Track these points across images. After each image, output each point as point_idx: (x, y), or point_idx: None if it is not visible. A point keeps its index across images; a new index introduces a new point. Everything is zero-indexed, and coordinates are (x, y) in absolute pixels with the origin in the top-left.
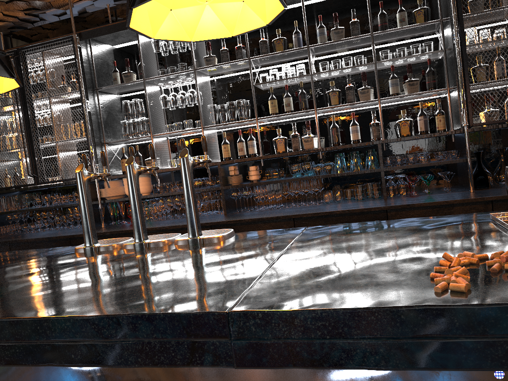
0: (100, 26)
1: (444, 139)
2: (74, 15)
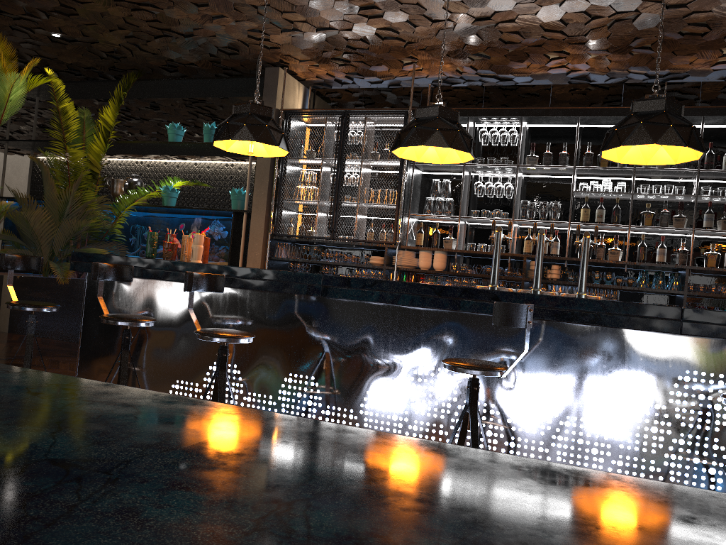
0: None
1: None
2: (385, 85)
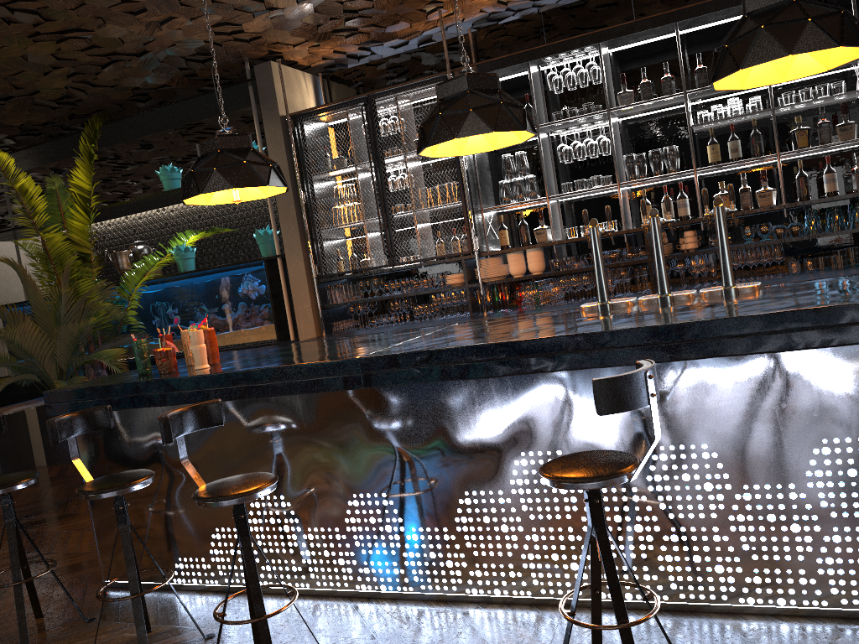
0: (483, 61)
1: None
2: (413, 45)
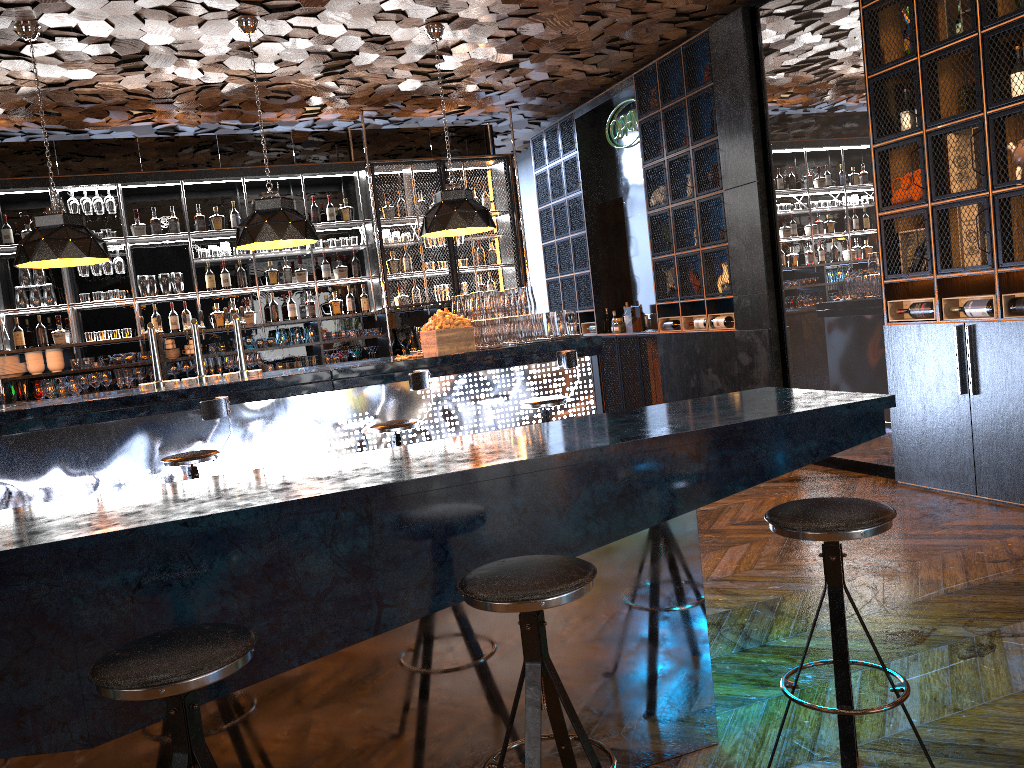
0: (6, 178)
1: (366, 318)
2: None
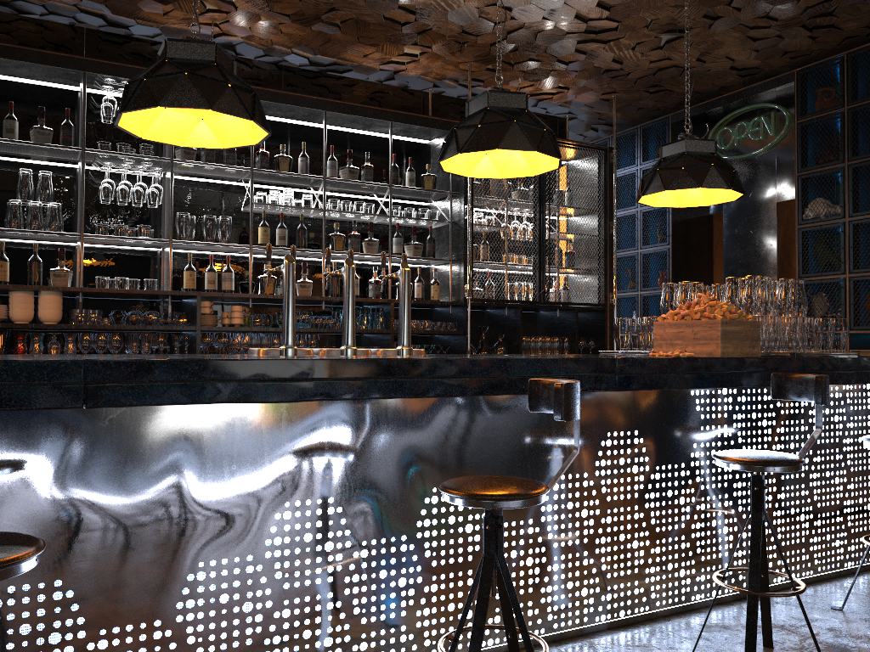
0: (30, 47)
1: (424, 311)
2: None
